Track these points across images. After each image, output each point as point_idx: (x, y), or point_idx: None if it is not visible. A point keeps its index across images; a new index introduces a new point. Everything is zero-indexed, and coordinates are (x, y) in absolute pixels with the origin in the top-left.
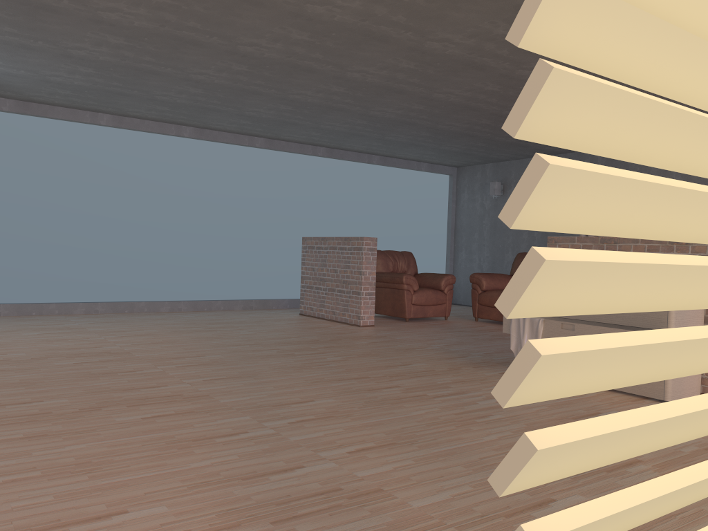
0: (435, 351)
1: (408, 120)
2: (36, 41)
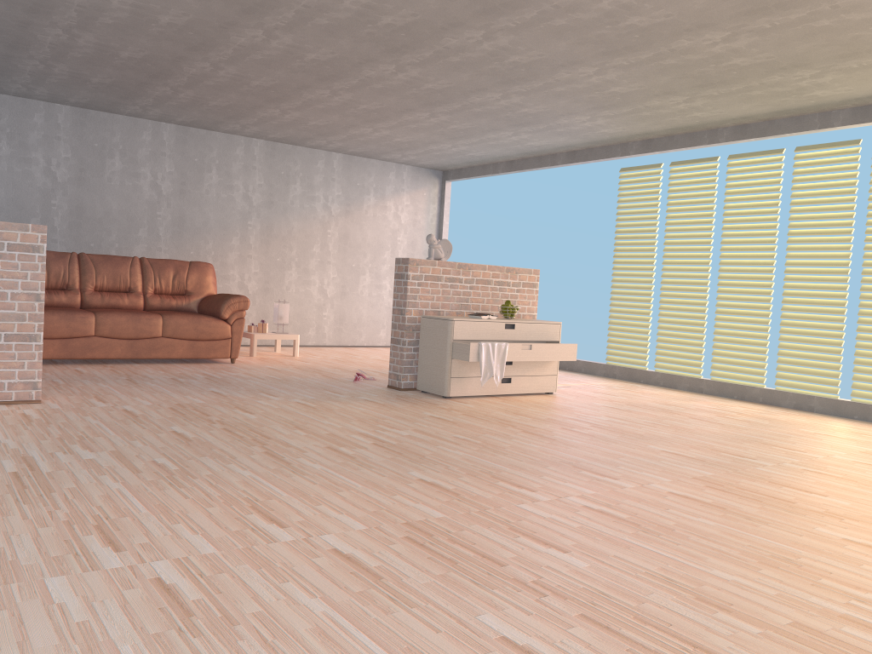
0: (329, 403)
1: (61, 9)
2: None
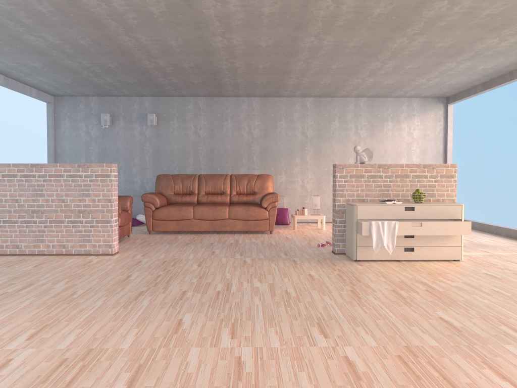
0: (263, 261)
1: (132, 51)
2: None
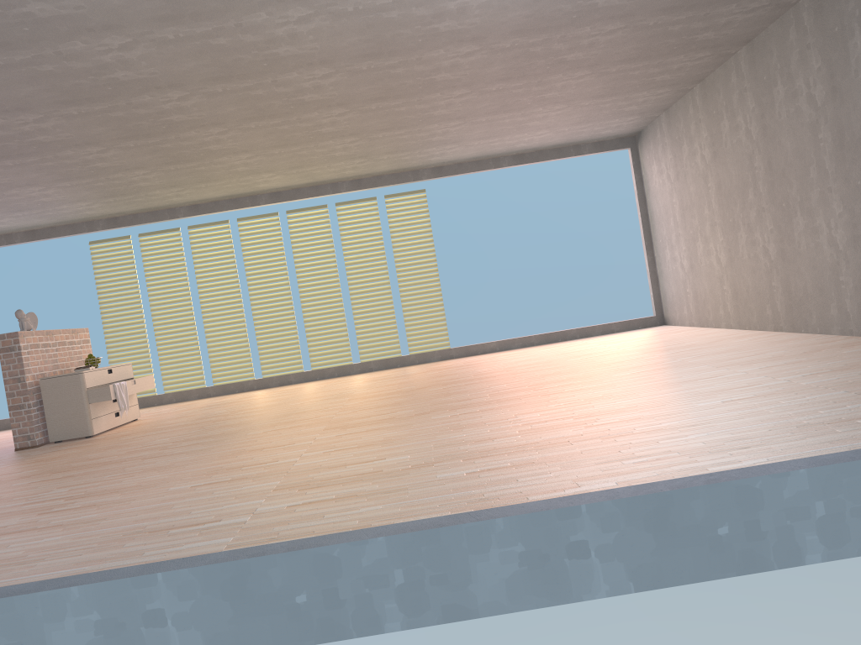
0: (33, 459)
1: None
2: (356, 9)
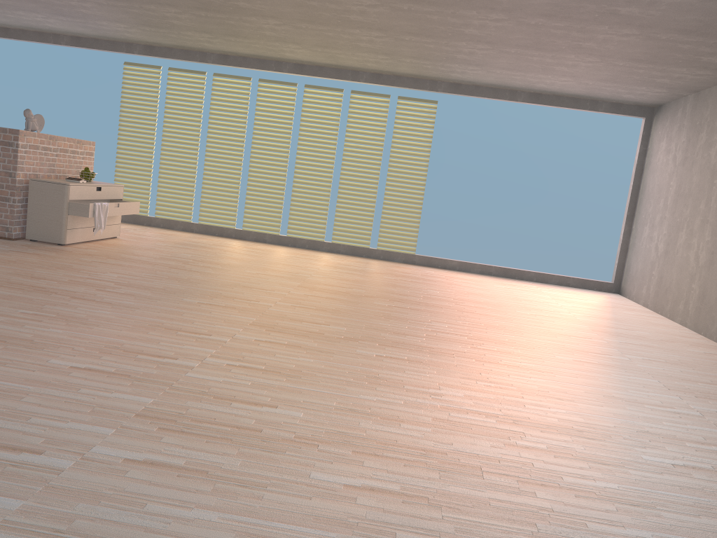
0: None
1: None
2: None
